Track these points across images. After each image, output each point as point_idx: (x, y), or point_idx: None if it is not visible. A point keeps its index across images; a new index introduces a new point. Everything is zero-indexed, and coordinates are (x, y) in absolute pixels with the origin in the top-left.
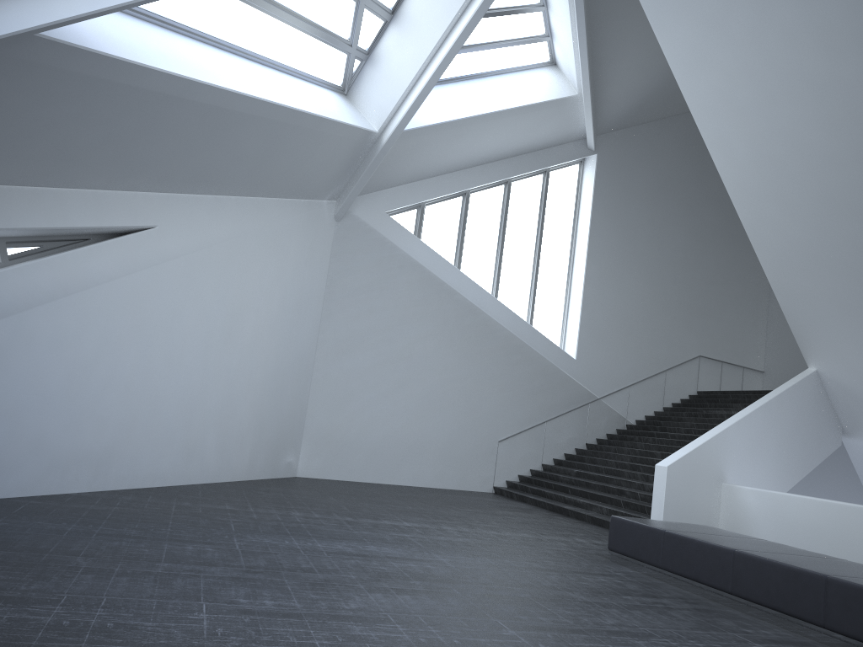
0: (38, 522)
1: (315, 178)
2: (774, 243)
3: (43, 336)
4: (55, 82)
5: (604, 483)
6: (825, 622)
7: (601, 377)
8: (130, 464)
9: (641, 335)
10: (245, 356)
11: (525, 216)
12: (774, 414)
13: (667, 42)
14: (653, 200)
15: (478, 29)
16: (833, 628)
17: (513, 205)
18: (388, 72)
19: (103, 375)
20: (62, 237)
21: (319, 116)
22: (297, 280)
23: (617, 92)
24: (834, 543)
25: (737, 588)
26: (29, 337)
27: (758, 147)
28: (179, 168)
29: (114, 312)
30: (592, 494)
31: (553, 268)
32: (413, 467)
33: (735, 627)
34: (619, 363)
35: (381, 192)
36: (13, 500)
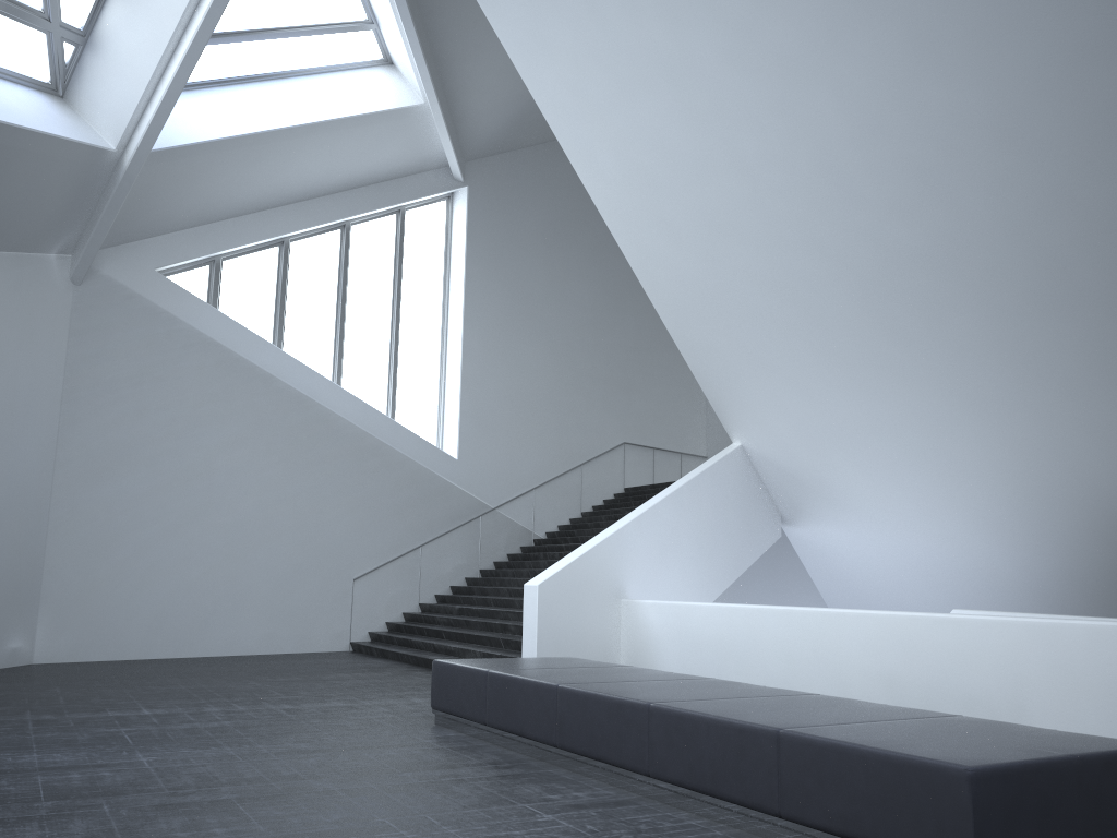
0: None
1: (18, 218)
2: (667, 285)
3: None
4: None
5: (489, 619)
6: (650, 769)
7: (494, 480)
8: None
9: (546, 421)
10: None
11: (375, 271)
12: (689, 503)
13: (497, 18)
14: (549, 245)
15: (262, 7)
16: (658, 774)
17: (356, 256)
18: (119, 61)
19: None
20: None
21: None
22: (3, 371)
23: (481, 102)
24: (743, 659)
25: (562, 737)
26: None
27: (625, 156)
28: None
29: None
30: (468, 636)
31: (420, 340)
32: (225, 628)
33: (537, 794)
34: (519, 460)
35: (146, 241)
36: None
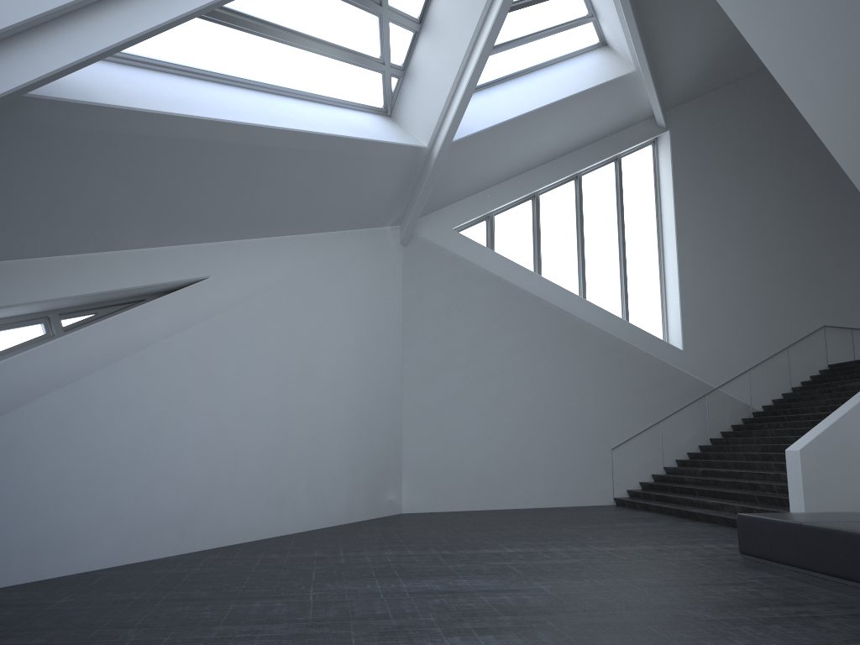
0: (106, 594)
1: (371, 204)
2: None
3: (103, 402)
4: (69, 144)
5: (735, 479)
6: None
7: (714, 365)
8: (216, 521)
9: (753, 313)
10: (325, 396)
11: (602, 208)
12: None
13: None
14: (740, 167)
15: (515, 22)
16: None
17: (587, 199)
18: (427, 83)
19: (173, 433)
20: (117, 302)
21: (360, 139)
22: (369, 311)
23: (678, 60)
24: None
25: None
26: (89, 404)
27: (844, 76)
28: (223, 215)
29: (176, 368)
30: (721, 493)
31: (642, 257)
32: (523, 488)
33: None
34: (733, 347)
35: (445, 209)
36: (93, 573)
